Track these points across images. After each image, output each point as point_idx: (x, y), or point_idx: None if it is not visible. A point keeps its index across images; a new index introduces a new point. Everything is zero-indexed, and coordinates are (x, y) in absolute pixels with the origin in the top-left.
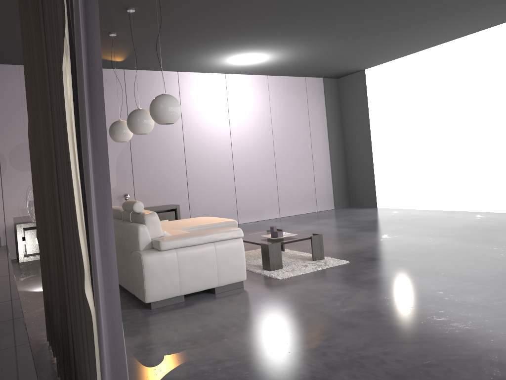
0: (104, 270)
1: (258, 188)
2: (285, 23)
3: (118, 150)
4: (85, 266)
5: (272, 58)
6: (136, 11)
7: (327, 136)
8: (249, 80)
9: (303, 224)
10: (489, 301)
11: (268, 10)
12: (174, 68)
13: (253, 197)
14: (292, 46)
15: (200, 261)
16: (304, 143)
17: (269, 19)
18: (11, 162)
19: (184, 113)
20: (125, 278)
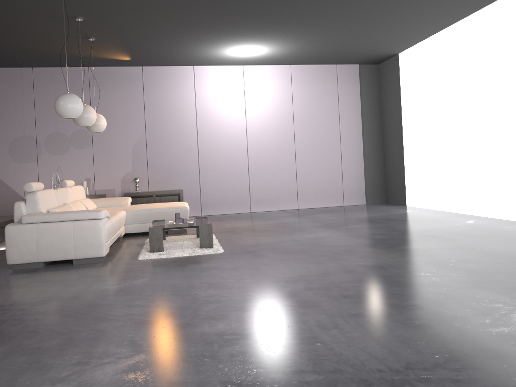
0: None
1: (274, 178)
2: (236, 17)
3: (134, 138)
4: None
5: (271, 49)
6: (85, 19)
7: (360, 127)
8: (269, 70)
9: (295, 217)
10: (215, 296)
11: (201, 7)
12: (186, 63)
13: (268, 187)
14: (276, 37)
15: (57, 236)
16: (331, 134)
17: (213, 14)
18: (45, 147)
19: (198, 105)
20: None
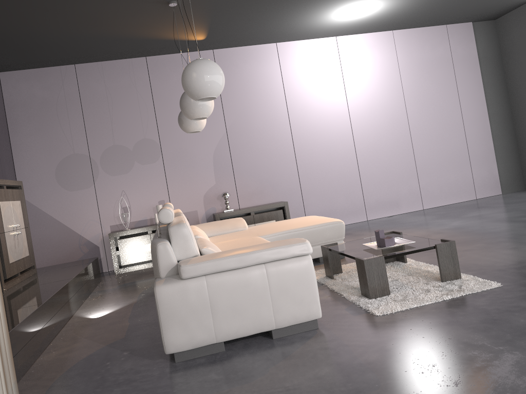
0: None
1: (391, 174)
2: None
3: (214, 143)
4: None
5: (390, 4)
6: None
7: (484, 99)
8: (368, 40)
9: (450, 219)
10: None
11: None
12: (269, 39)
13: (385, 186)
14: None
15: (243, 293)
16: (450, 111)
17: None
18: (102, 167)
19: (287, 92)
20: None
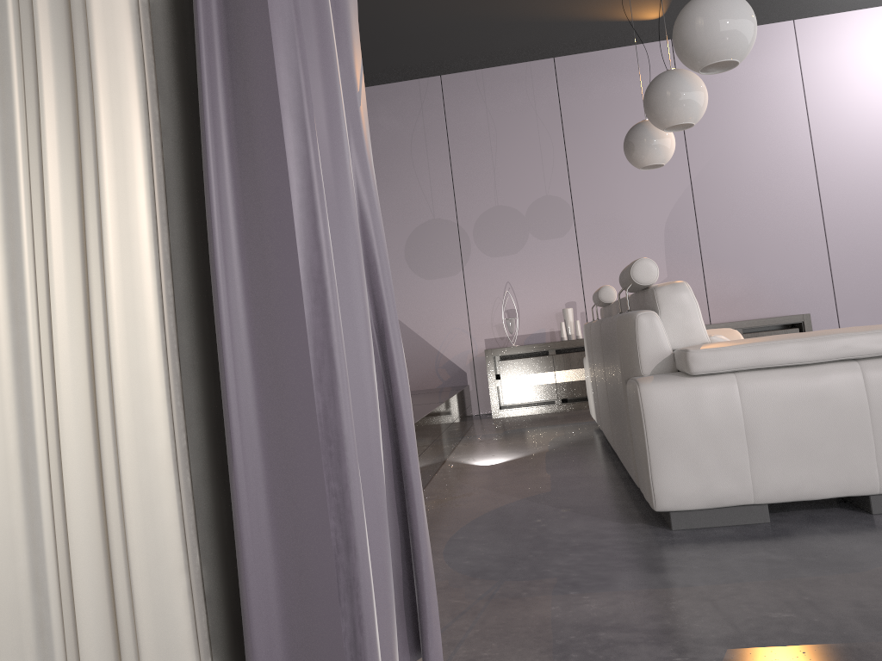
0: (258, 326)
1: None
2: None
3: (667, 205)
4: None
5: None
6: None
7: None
8: None
9: None
10: None
11: None
12: (782, 12)
13: None
14: None
15: (814, 414)
16: None
17: None
18: (476, 242)
19: (813, 110)
20: (624, 448)
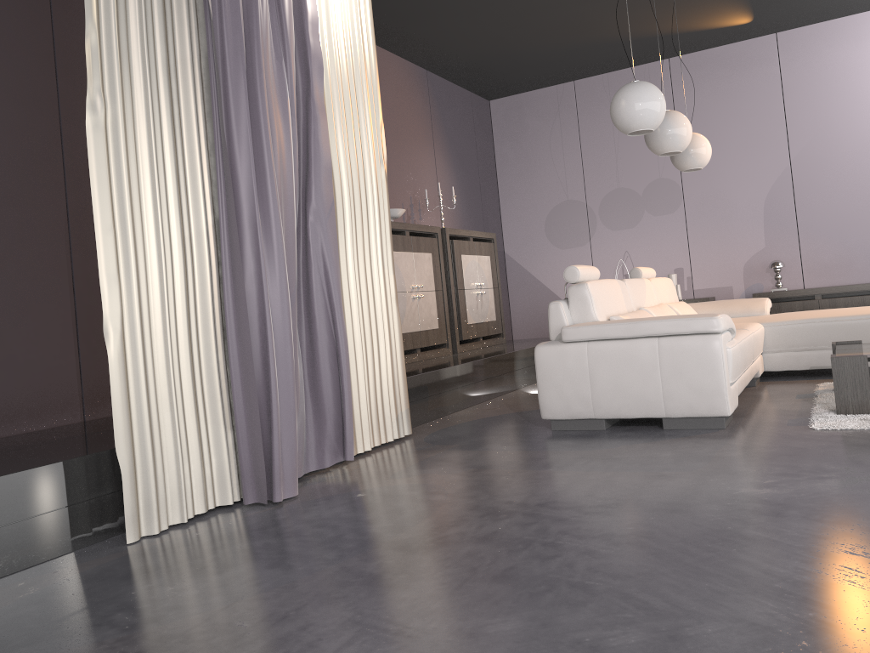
0: (238, 330)
1: None
2: None
3: (767, 183)
4: (104, 310)
5: None
6: None
7: None
8: None
9: None
10: None
11: None
12: None
13: None
14: None
15: (628, 368)
16: None
17: None
18: (601, 218)
19: None
20: None
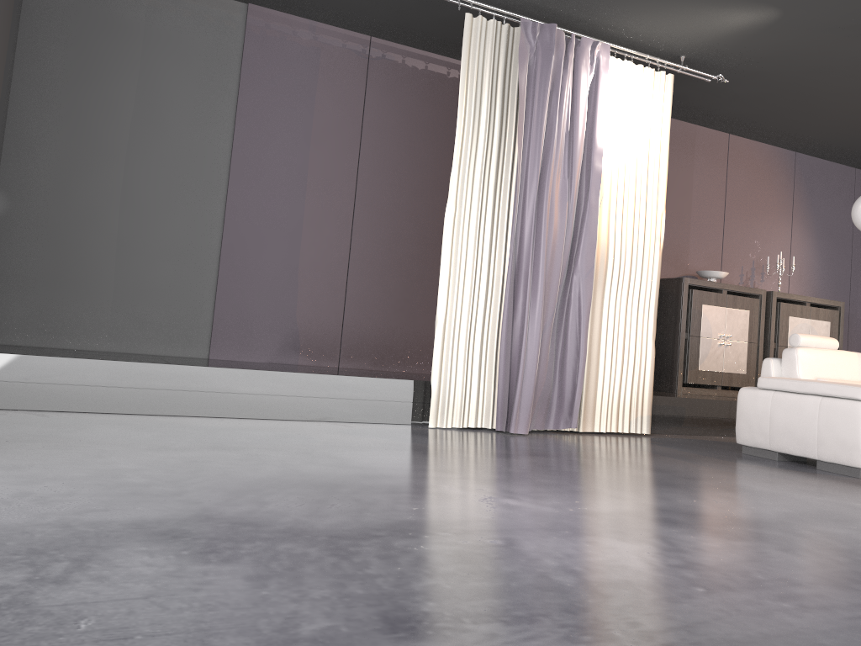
0: (507, 333)
1: None
2: None
3: None
4: (437, 310)
5: None
6: None
7: None
8: None
9: None
10: (823, 533)
11: None
12: None
13: None
14: None
15: (796, 415)
16: None
17: None
18: None
19: None
20: None
